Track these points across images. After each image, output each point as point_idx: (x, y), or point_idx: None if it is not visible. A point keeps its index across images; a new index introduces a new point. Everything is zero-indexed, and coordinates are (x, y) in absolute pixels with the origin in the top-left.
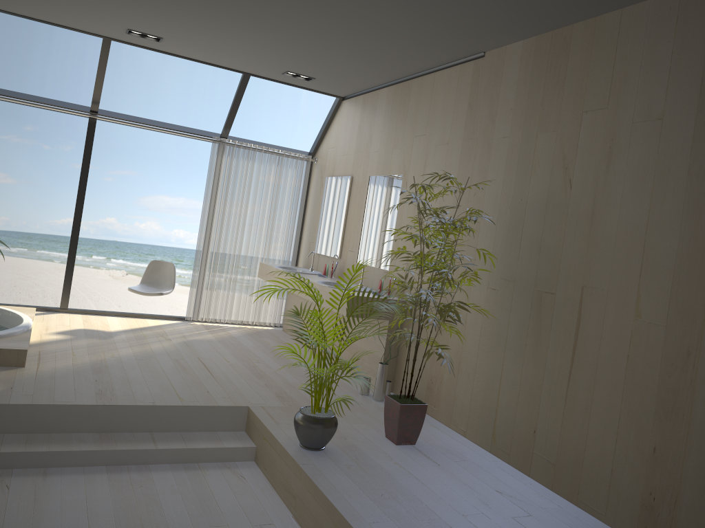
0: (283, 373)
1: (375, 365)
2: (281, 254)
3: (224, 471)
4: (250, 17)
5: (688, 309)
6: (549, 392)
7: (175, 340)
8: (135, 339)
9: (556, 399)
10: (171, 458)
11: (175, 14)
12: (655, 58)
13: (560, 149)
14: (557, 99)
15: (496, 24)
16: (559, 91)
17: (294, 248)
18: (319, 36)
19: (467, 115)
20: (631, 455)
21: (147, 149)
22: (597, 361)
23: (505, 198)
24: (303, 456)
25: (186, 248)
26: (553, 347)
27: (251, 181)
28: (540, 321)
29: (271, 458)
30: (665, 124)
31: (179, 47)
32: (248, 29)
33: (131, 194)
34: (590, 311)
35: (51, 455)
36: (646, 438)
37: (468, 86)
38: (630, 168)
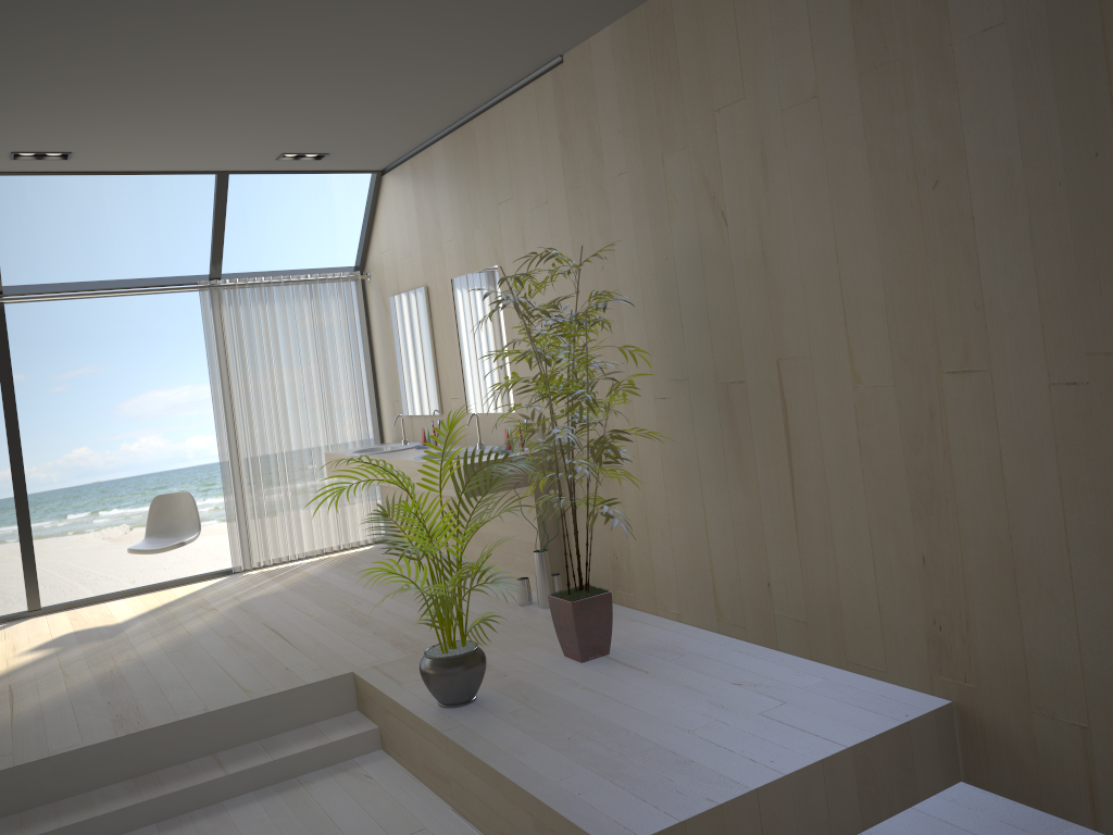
0: (398, 609)
1: (531, 557)
2: (354, 432)
3: (338, 776)
4: (197, 89)
5: (916, 354)
6: (774, 523)
7: (223, 608)
8: (160, 623)
9: (785, 530)
10: (254, 781)
11: (79, 112)
12: (787, 12)
13: (698, 172)
14: (676, 101)
15: (561, 13)
16: (675, 88)
17: (372, 417)
18: (311, 91)
19: (562, 155)
20: (898, 577)
21: (109, 325)
22: (823, 460)
23: (645, 262)
24: (447, 719)
25: (215, 462)
26: (762, 458)
27: (277, 333)
28: (736, 426)
29: (403, 736)
30: (823, 102)
31: (102, 159)
32: (200, 107)
33: (102, 402)
34: (796, 392)
35: (65, 833)
36: (910, 549)
37: (552, 111)
38: (795, 175)
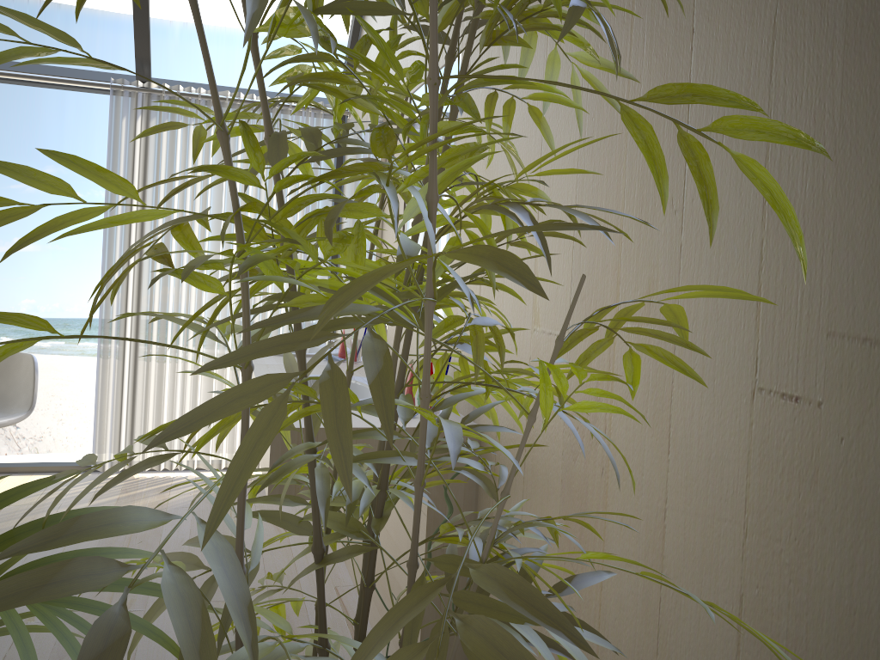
0: (153, 659)
1: None
2: None
3: None
4: None
5: None
6: None
7: None
8: None
9: None
10: None
11: None
12: None
13: None
14: None
15: None
16: None
17: None
18: None
19: None
20: None
21: None
22: None
23: None
24: None
25: None
26: None
27: None
28: None
29: None
30: None
31: None
32: None
33: None
34: None
35: None
36: None
37: None
38: None
